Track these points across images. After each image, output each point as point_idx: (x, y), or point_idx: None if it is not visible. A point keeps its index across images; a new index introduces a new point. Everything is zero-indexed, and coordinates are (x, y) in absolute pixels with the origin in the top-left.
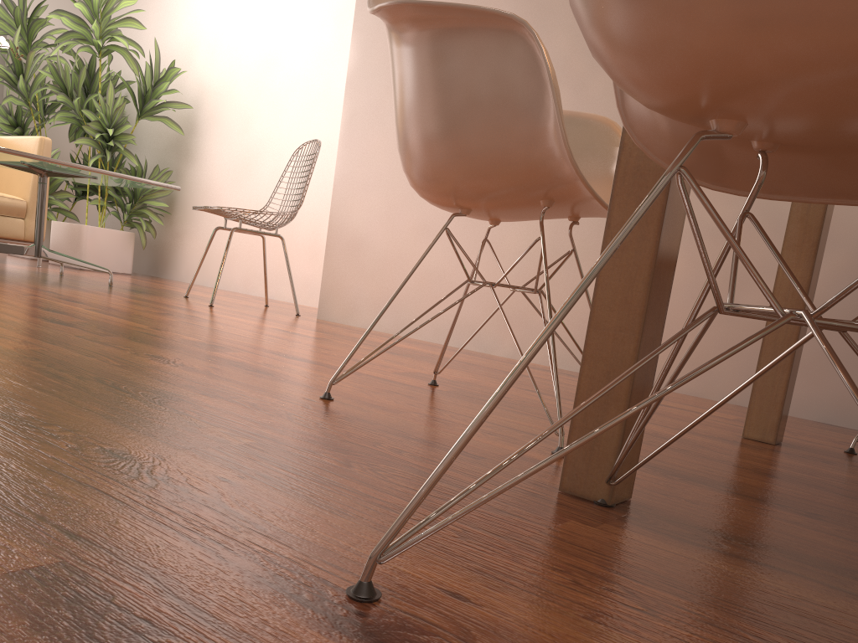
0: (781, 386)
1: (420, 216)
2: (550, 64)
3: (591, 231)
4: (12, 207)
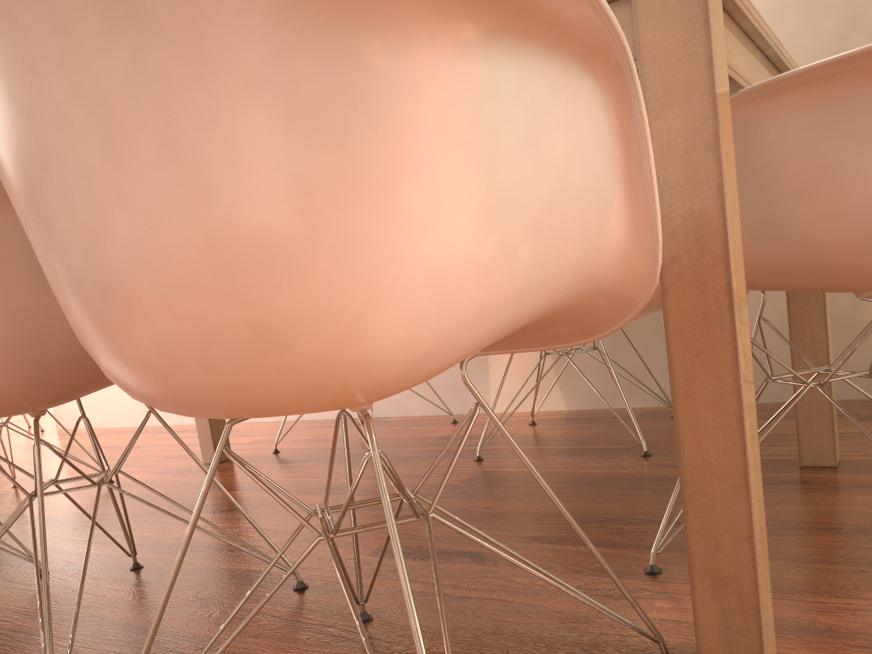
0: (208, 427)
1: None
2: None
3: None
4: None
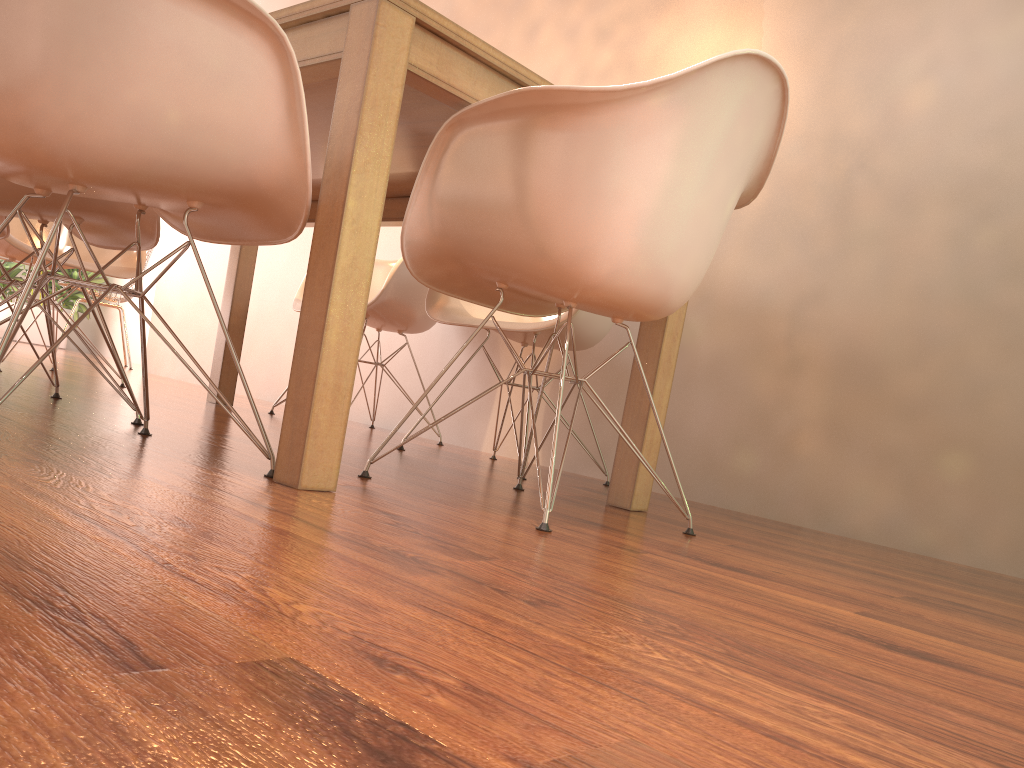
0: (219, 368)
1: (200, 290)
2: None
3: (278, 298)
4: None
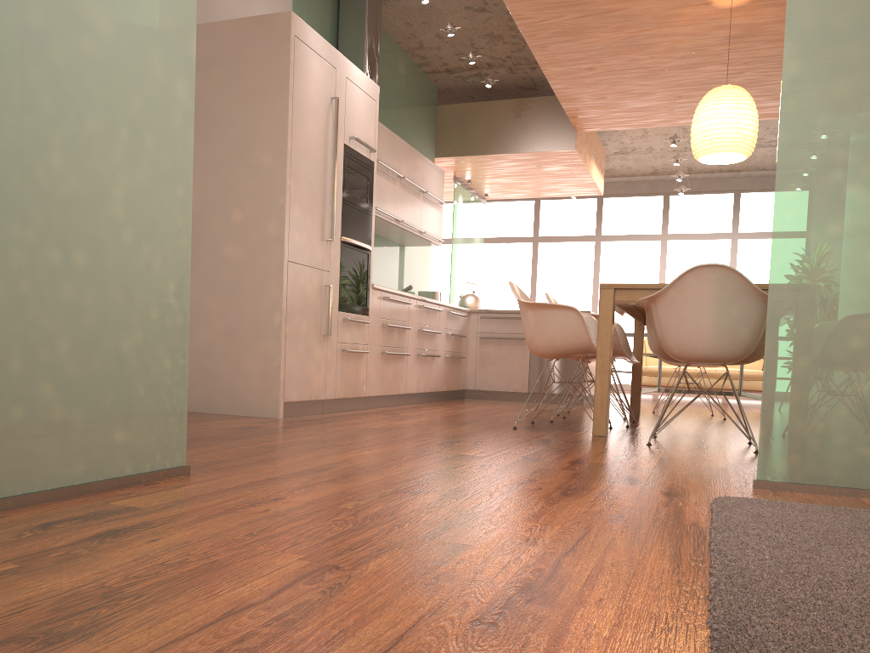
0: None
1: None
2: None
3: None
4: (757, 376)
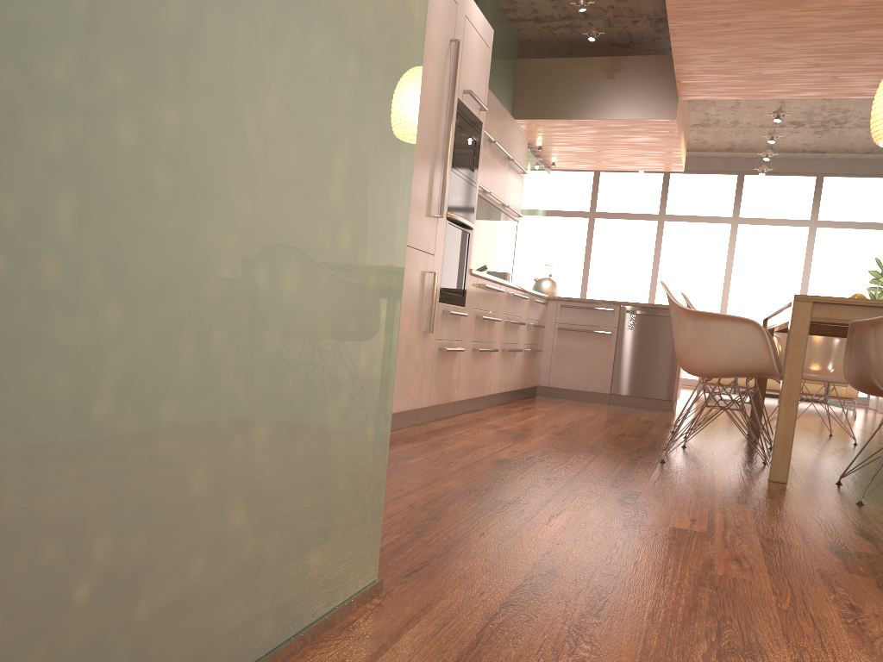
0: None
1: None
2: (778, 347)
3: None
4: None
